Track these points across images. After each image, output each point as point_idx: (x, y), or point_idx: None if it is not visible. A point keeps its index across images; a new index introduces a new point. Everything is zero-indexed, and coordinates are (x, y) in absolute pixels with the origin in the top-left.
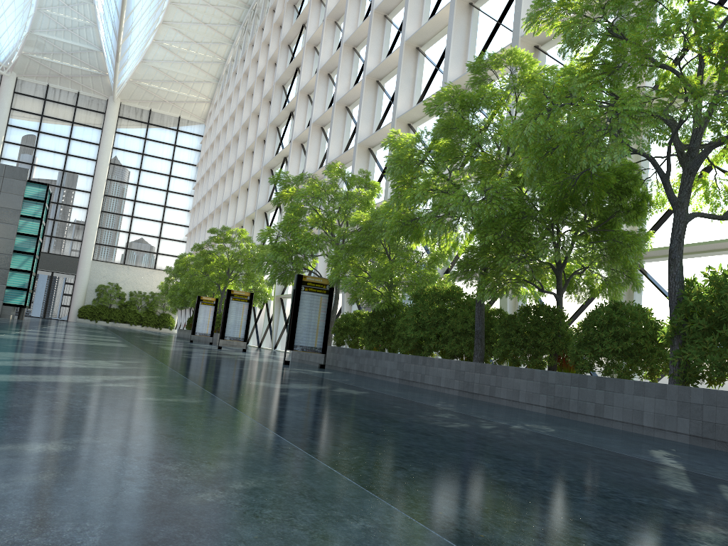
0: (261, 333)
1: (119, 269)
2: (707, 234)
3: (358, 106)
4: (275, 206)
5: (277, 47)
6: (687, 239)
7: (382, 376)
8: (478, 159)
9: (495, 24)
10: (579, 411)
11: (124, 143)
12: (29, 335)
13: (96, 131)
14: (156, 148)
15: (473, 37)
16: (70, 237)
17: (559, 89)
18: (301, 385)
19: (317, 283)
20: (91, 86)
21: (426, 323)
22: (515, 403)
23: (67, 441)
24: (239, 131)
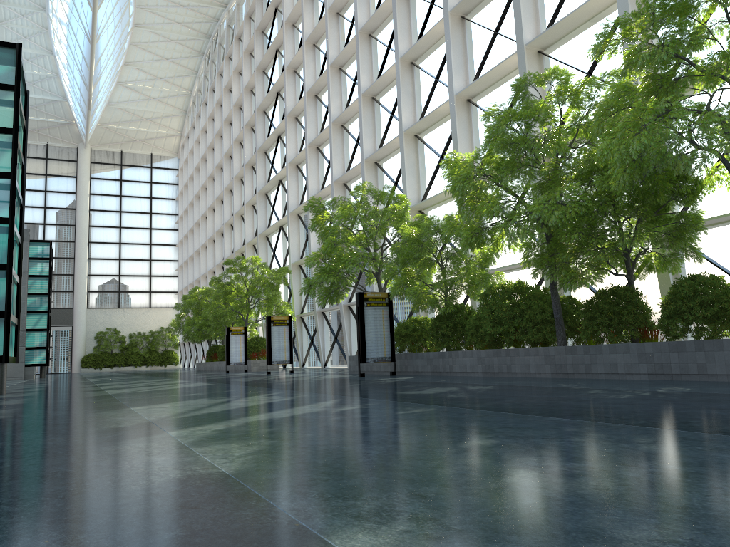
0: None
1: (115, 313)
2: None
3: (354, 123)
4: (277, 229)
5: (252, 74)
6: (719, 209)
7: (462, 373)
8: (544, 169)
9: (493, 34)
10: (682, 372)
11: (100, 188)
12: (121, 388)
13: (70, 180)
14: (133, 188)
15: (470, 47)
16: (61, 289)
17: (650, 111)
18: (437, 389)
19: (377, 297)
20: (59, 136)
21: (502, 319)
22: (615, 375)
23: (478, 438)
24: (221, 160)
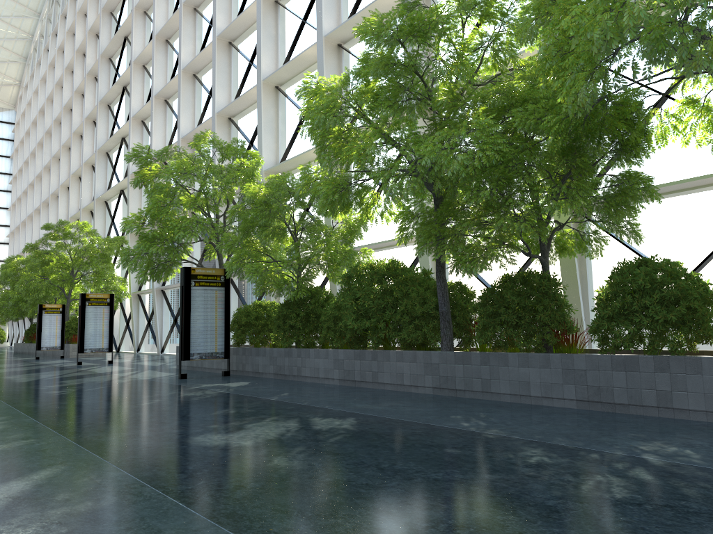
0: (118, 336)
1: None
2: (663, 175)
3: (208, 73)
4: (117, 193)
5: (98, 15)
6: None
7: (313, 378)
8: (442, 98)
9: None
10: (632, 401)
11: None
12: None
13: None
14: None
15: None
16: None
17: None
18: (265, 426)
19: (209, 275)
20: None
21: (369, 310)
22: (525, 398)
23: None
24: (60, 113)
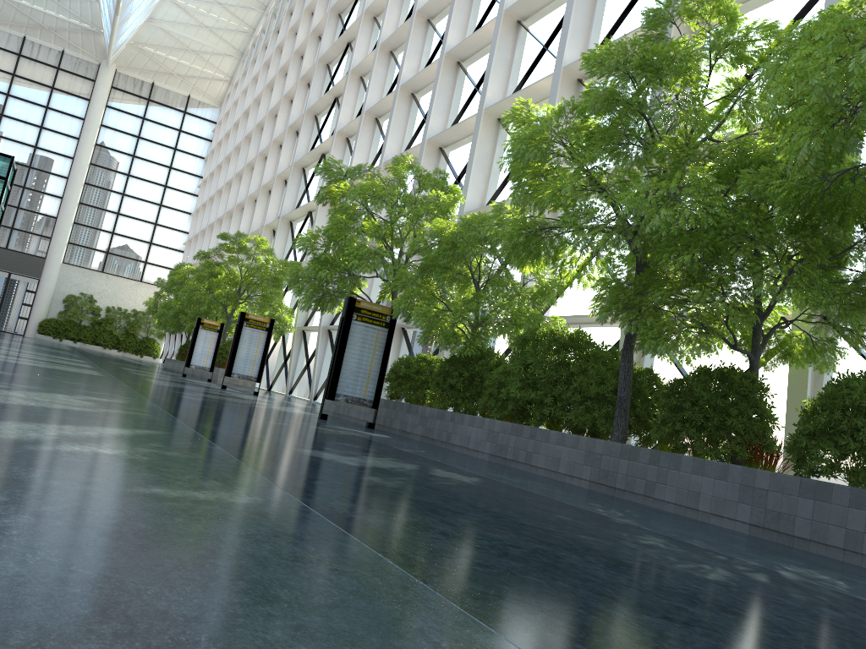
0: (273, 373)
1: (96, 278)
2: None
3: (428, 94)
4: (305, 214)
5: (324, 15)
6: None
7: (461, 448)
8: (662, 145)
9: None
10: (814, 537)
11: (115, 121)
12: None
13: (81, 102)
14: (156, 131)
15: (600, 10)
16: (37, 232)
17: None
18: (380, 461)
19: (374, 311)
20: (80, 44)
21: (538, 380)
22: (691, 511)
23: None
24: (264, 118)
